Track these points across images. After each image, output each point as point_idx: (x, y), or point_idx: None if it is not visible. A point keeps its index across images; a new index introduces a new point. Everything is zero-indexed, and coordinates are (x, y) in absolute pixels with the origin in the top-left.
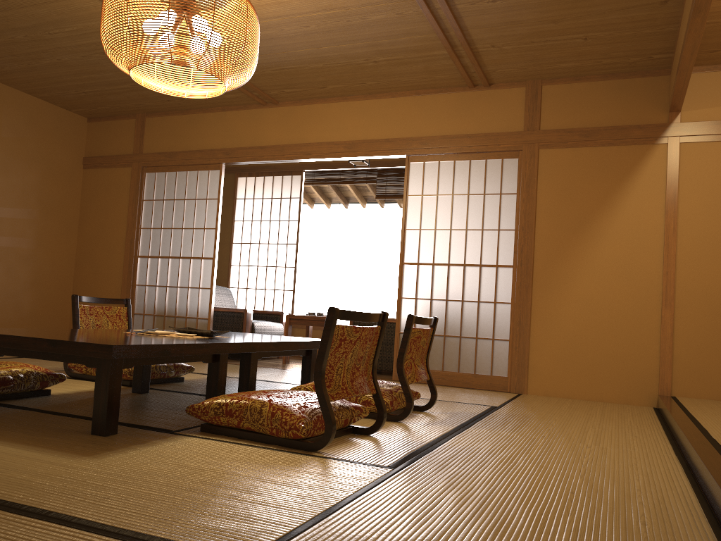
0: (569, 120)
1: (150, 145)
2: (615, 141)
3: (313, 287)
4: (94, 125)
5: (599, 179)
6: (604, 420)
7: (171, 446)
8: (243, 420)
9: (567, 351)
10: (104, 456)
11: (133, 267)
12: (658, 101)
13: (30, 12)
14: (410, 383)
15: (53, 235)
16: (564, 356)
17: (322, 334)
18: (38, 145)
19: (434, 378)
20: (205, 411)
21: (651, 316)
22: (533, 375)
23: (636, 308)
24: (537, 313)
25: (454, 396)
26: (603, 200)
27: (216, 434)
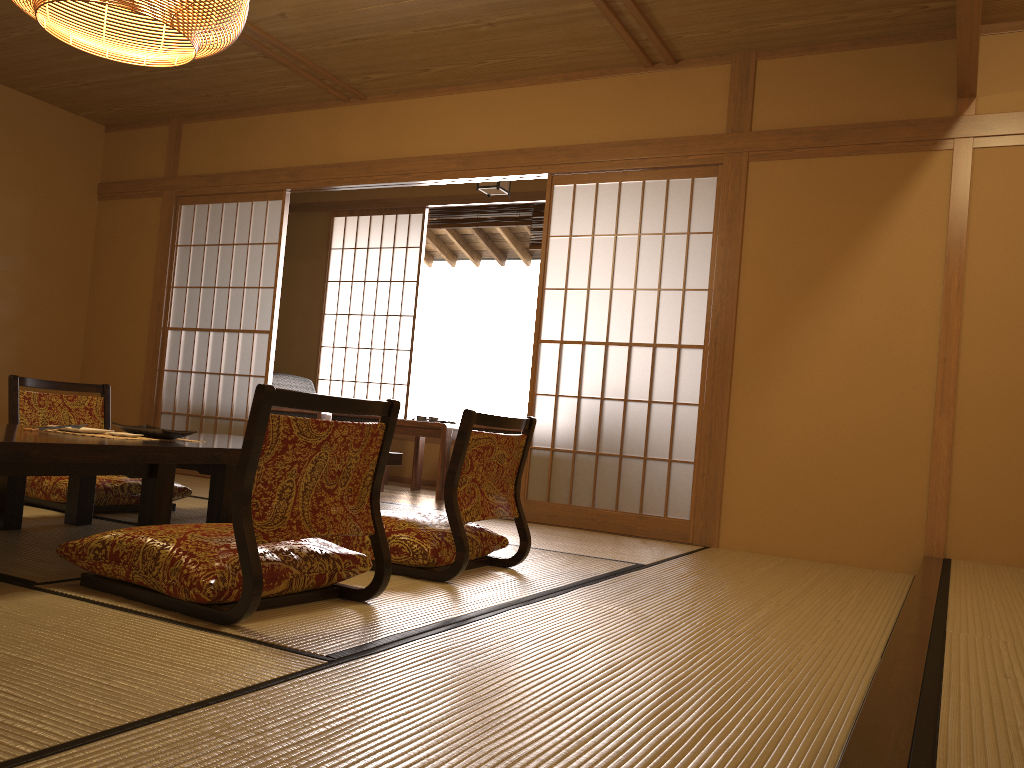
0: (798, 115)
1: (188, 164)
2: (869, 148)
3: (474, 385)
4: (114, 135)
5: (841, 209)
6: (807, 593)
7: None
8: (133, 570)
9: (783, 482)
10: None
11: (161, 344)
12: (941, 80)
13: None
14: (467, 521)
15: (50, 296)
16: (777, 490)
17: (246, 431)
18: (26, 163)
19: (580, 519)
20: (82, 553)
21: (917, 429)
22: (728, 519)
23: (894, 415)
24: (738, 420)
25: (592, 546)
26: (847, 242)
27: (100, 590)
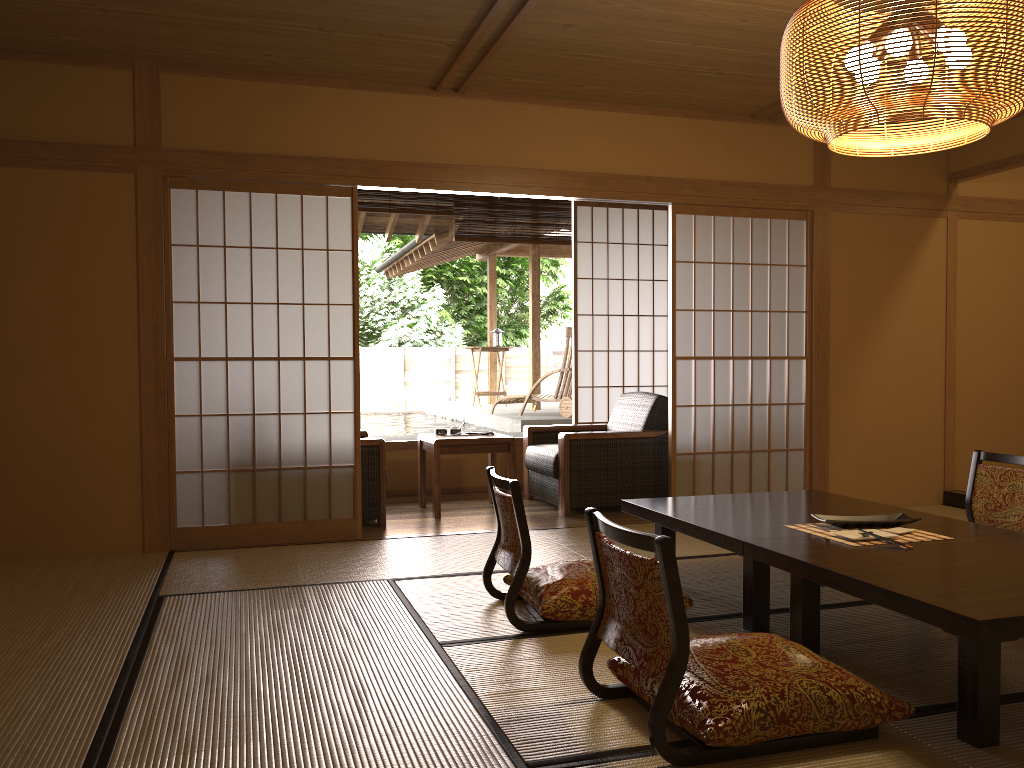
0: (860, 179)
1: (180, 133)
2: (903, 211)
3: None
4: (5, 66)
5: (889, 254)
6: None
7: None
8: None
9: (865, 455)
10: None
11: (166, 381)
12: (938, 168)
13: None
14: None
15: None
16: (862, 461)
17: None
18: None
19: None
20: None
21: (936, 408)
22: (833, 488)
23: (924, 400)
24: (835, 413)
25: None
26: (893, 278)
27: None
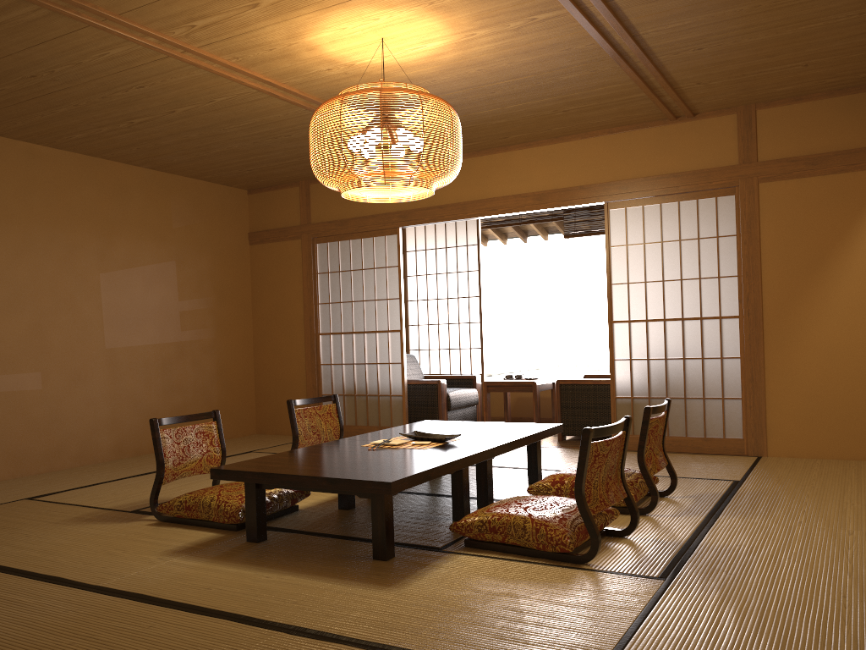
0: (792, 147)
1: (318, 214)
2: (849, 167)
3: (487, 324)
4: (255, 196)
5: (833, 212)
6: (862, 491)
7: (451, 568)
8: (508, 536)
9: (810, 407)
10: (404, 585)
11: (315, 346)
12: None
13: (209, 116)
14: (652, 475)
15: (230, 320)
16: (807, 413)
17: (579, 454)
18: (206, 229)
19: None
20: (469, 529)
21: None
22: (772, 436)
23: None
24: (772, 366)
25: (688, 468)
26: (840, 235)
27: (481, 549)
